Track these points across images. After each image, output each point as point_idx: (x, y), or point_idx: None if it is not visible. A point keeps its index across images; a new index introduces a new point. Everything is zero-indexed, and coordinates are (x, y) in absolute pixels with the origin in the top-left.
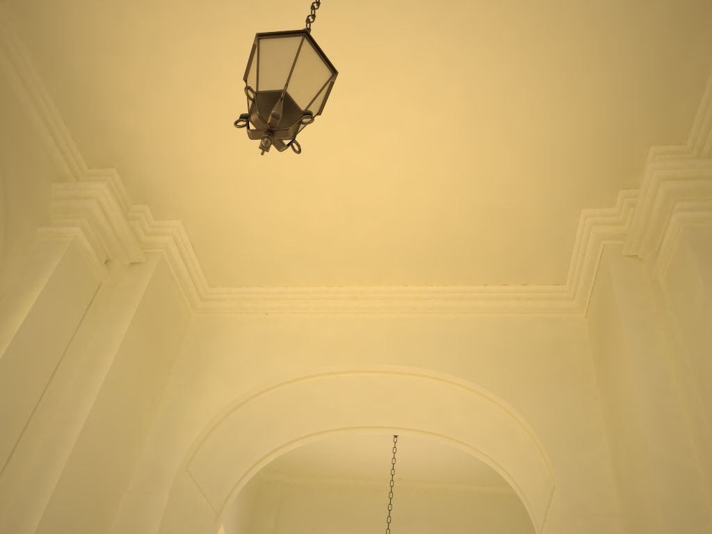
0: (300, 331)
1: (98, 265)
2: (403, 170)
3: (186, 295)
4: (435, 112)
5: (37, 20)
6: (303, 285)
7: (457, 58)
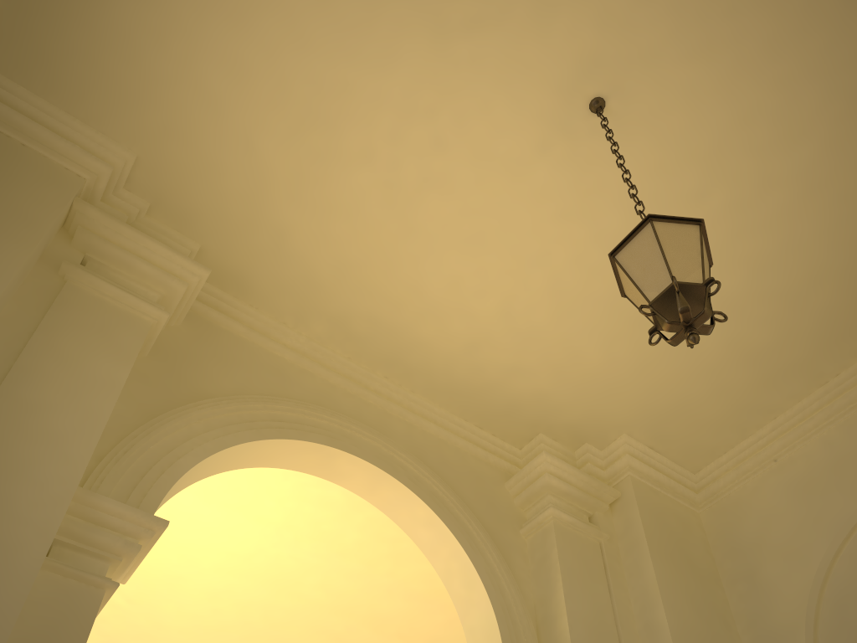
0: (829, 453)
1: (587, 528)
2: (816, 214)
3: (678, 497)
4: (806, 136)
5: (416, 370)
6: (792, 404)
7: (788, 72)
